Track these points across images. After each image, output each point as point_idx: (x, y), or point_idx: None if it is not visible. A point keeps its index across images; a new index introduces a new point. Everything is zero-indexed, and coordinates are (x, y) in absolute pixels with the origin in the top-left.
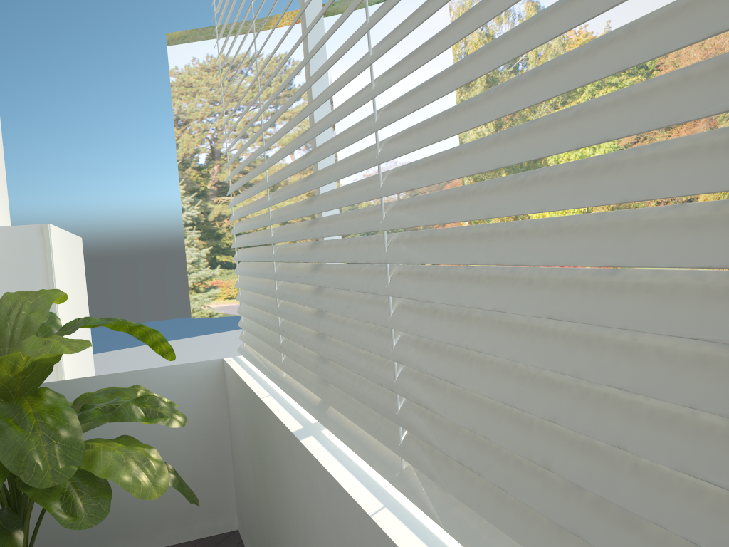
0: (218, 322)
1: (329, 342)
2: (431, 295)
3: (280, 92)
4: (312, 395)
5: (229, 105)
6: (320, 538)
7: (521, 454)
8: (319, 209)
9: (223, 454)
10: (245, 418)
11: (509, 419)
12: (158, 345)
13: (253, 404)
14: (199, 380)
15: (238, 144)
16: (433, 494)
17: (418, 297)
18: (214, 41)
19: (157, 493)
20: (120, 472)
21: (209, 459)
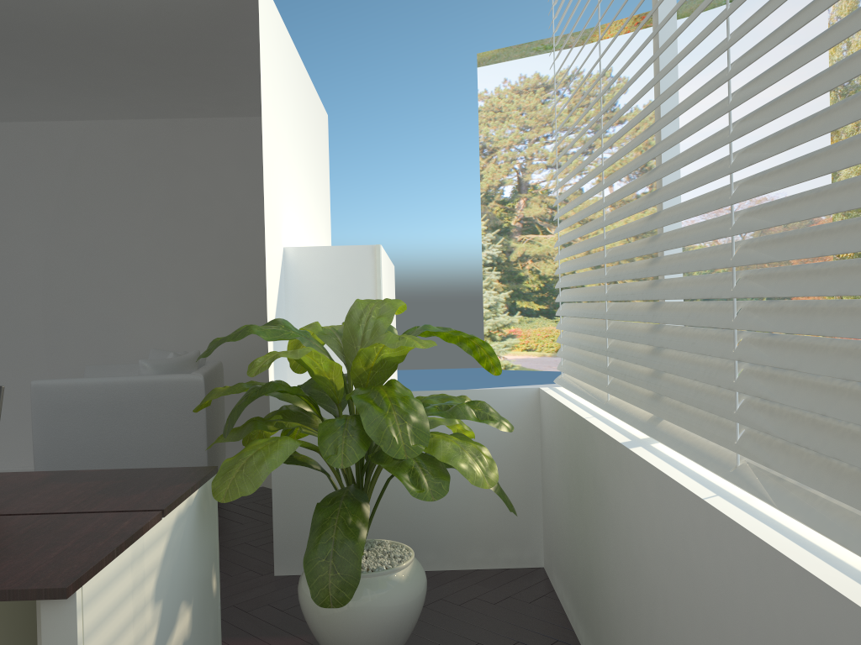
0: (514, 375)
1: (664, 356)
2: (778, 291)
3: (627, 110)
4: (641, 414)
5: (541, 130)
6: (644, 540)
7: (856, 422)
8: (662, 223)
9: (533, 486)
10: (563, 444)
11: (848, 397)
12: (485, 359)
13: (574, 427)
14: (514, 407)
15: (548, 175)
16: (767, 483)
17: (764, 294)
18: (529, 59)
19: (488, 484)
20: (458, 459)
21: (519, 489)
